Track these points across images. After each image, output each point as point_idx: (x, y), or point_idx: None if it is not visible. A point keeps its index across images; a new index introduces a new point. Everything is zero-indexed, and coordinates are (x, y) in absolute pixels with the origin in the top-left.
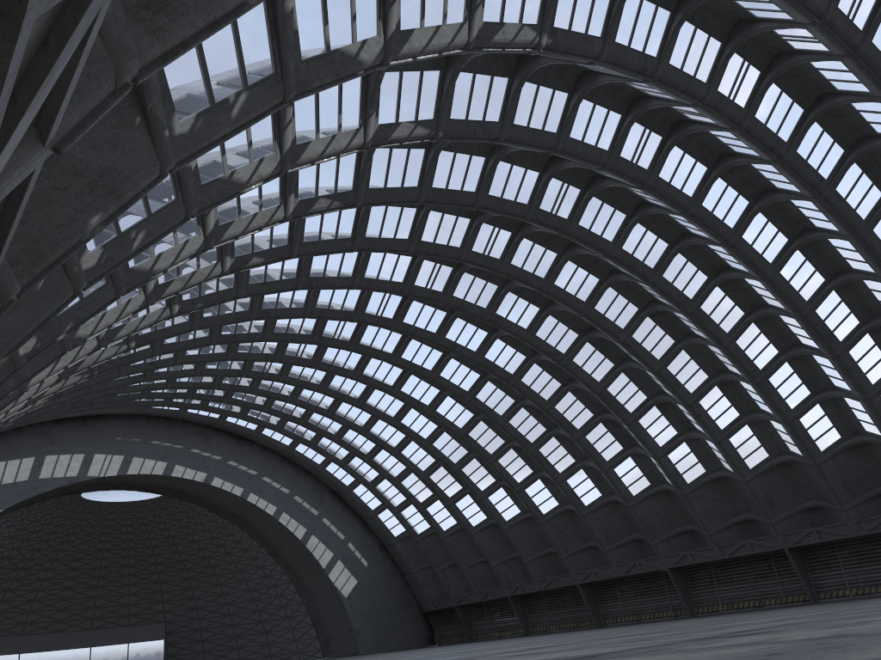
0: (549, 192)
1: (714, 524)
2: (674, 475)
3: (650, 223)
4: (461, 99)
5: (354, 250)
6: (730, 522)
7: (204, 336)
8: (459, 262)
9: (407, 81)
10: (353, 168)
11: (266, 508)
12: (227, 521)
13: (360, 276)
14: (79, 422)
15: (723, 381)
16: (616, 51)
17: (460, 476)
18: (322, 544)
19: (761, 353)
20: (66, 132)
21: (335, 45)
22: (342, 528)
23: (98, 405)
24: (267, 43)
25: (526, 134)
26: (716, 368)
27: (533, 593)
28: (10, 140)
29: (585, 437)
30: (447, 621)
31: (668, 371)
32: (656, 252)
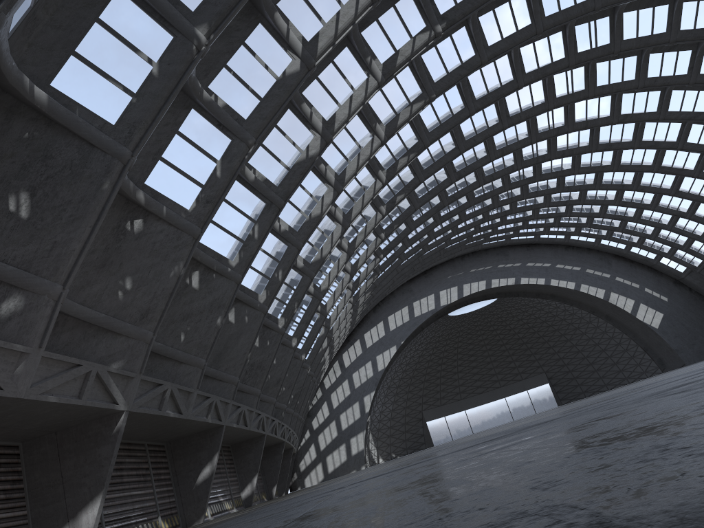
0: (580, 37)
1: None
2: None
3: None
4: (435, 66)
5: (462, 152)
6: None
7: (431, 222)
8: (552, 110)
9: (388, 90)
10: (410, 129)
11: (567, 286)
12: (548, 300)
13: (492, 151)
14: (422, 276)
15: None
16: None
17: (695, 220)
18: (621, 296)
19: None
20: (140, 367)
21: (292, 163)
22: (635, 280)
23: (422, 266)
24: (254, 196)
25: (504, 44)
26: None
27: None
28: (115, 397)
29: None
30: None
31: None
32: None
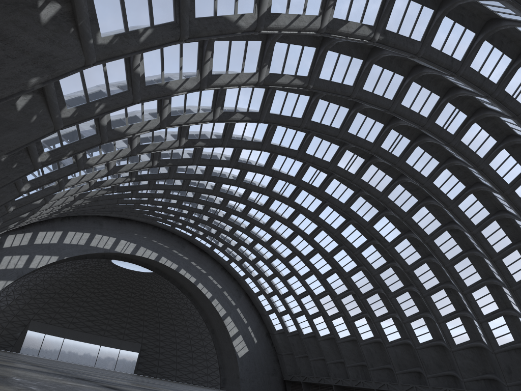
0: (388, 138)
1: (468, 375)
2: (448, 337)
3: (455, 170)
4: (328, 67)
5: (262, 150)
6: (479, 377)
7: (179, 184)
8: (328, 171)
9: (292, 50)
10: (261, 99)
11: (206, 293)
12: (185, 295)
13: (268, 167)
14: (117, 220)
15: (490, 283)
16: (431, 52)
17: (317, 303)
18: (233, 323)
19: (519, 271)
20: None
21: (221, 13)
22: (247, 317)
23: (127, 213)
24: (171, 3)
25: (370, 97)
26: (488, 274)
27: (349, 387)
28: None
29: (395, 298)
30: (296, 389)
31: (454, 269)
32: (456, 190)
